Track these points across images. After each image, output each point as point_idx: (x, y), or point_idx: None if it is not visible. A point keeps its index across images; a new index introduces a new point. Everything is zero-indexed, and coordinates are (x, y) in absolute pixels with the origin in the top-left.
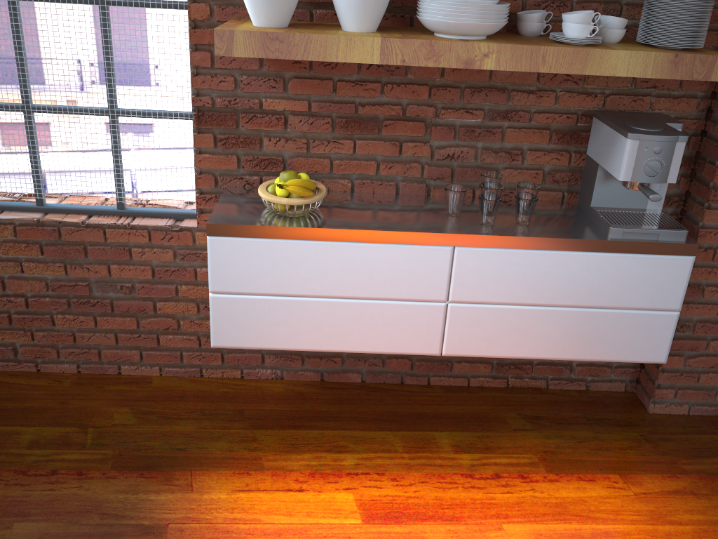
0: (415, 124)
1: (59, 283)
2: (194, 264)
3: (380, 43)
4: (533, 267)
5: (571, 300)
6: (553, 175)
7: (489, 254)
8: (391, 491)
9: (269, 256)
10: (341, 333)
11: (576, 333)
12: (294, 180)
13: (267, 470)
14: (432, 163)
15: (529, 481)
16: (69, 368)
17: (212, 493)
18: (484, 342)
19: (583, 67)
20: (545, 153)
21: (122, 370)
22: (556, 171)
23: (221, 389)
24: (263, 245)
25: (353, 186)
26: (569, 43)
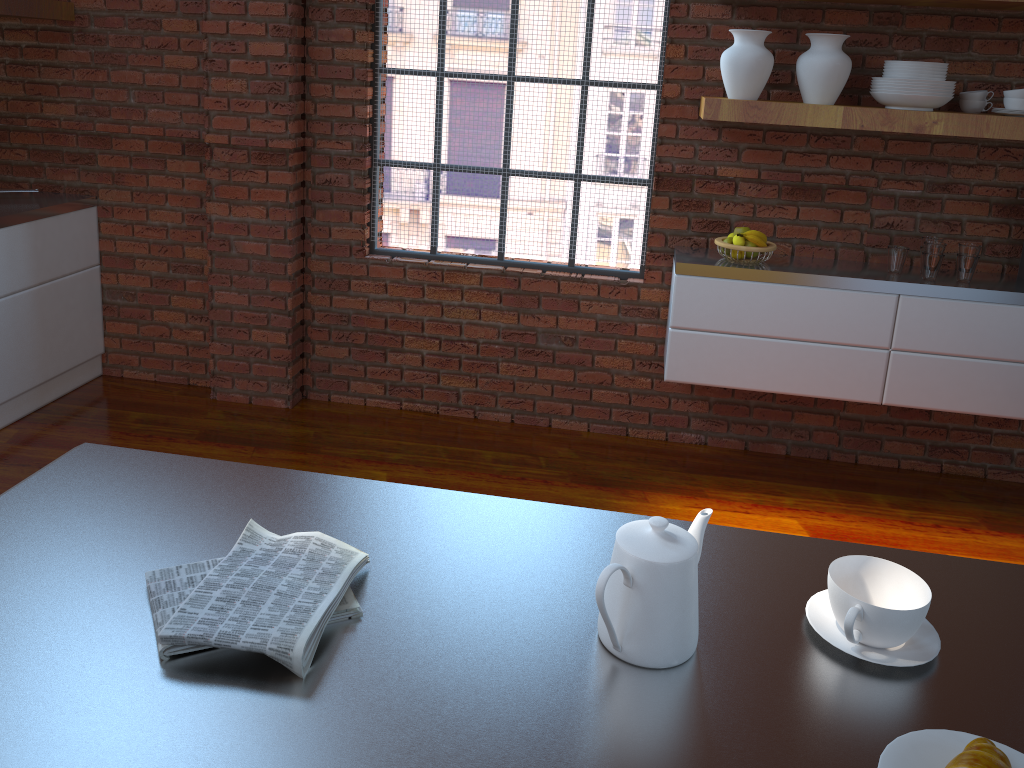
0: (857, 193)
1: (510, 331)
2: (635, 319)
3: (842, 111)
4: (976, 318)
5: (1013, 354)
6: (992, 247)
7: (932, 304)
8: (833, 523)
9: (727, 295)
10: (786, 374)
11: (1018, 390)
12: (752, 231)
13: (711, 498)
14: (871, 231)
15: (971, 532)
16: (503, 416)
17: (666, 505)
18: (924, 393)
19: (1023, 133)
20: (984, 224)
21: (552, 423)
22: (995, 243)
23: (648, 445)
24: (723, 285)
25: (793, 250)
26: (1010, 116)
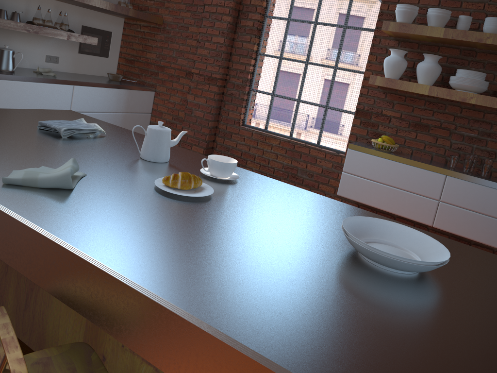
0: (445, 131)
1: (287, 166)
2: (338, 171)
3: (429, 87)
4: (483, 194)
5: None
6: None
7: (462, 183)
8: None
9: (368, 161)
10: (390, 203)
11: None
12: (386, 136)
13: None
14: (450, 150)
15: None
16: None
17: None
18: (453, 225)
19: None
20: None
21: None
22: None
23: None
24: (367, 157)
25: (412, 153)
26: None
